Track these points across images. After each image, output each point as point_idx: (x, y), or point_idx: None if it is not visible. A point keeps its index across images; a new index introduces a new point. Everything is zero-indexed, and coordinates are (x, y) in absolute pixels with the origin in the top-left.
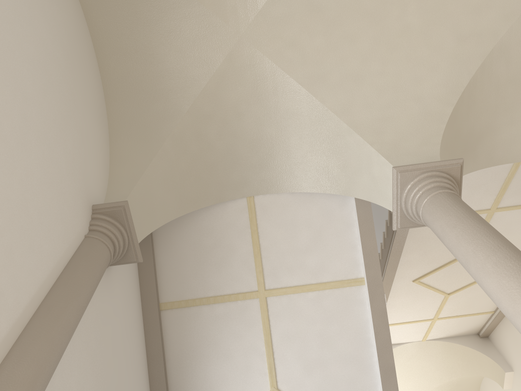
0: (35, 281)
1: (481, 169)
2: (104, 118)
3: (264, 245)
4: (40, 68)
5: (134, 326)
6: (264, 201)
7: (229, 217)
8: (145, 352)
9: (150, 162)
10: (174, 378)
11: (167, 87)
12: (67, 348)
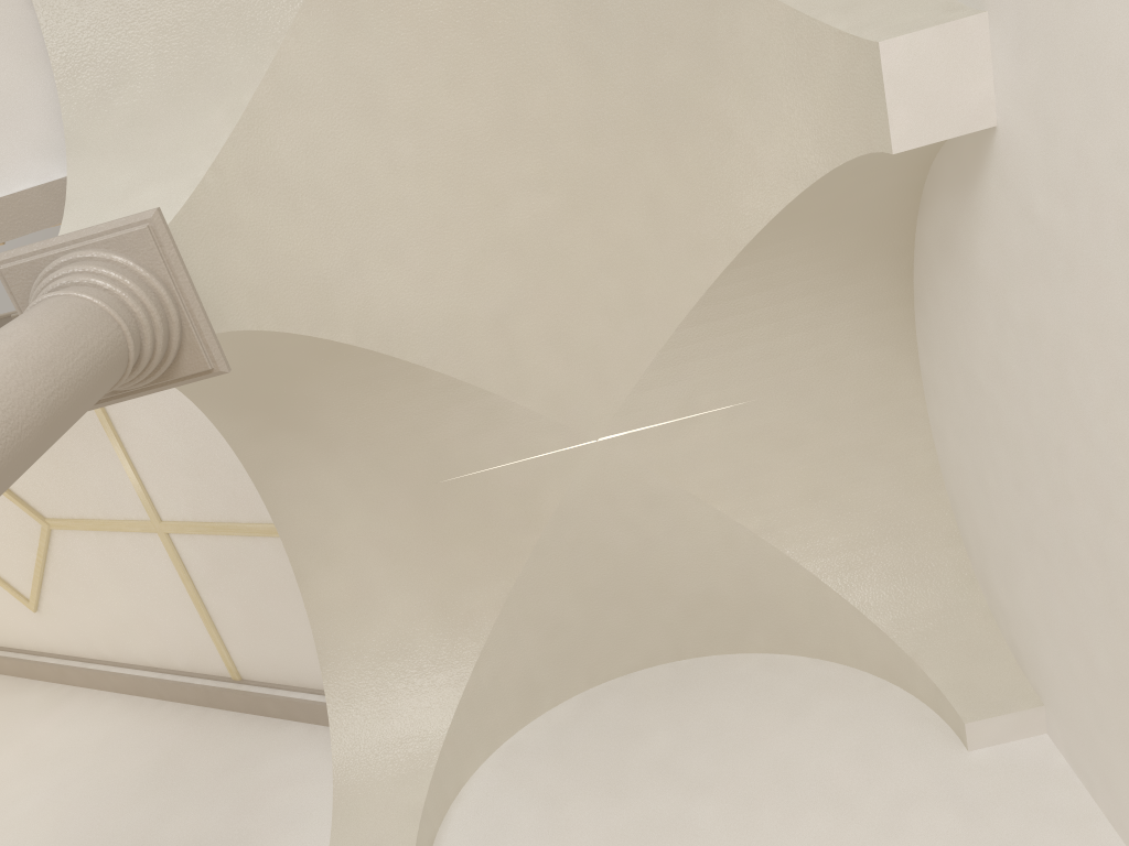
0: None
1: (240, 464)
2: None
3: None
4: None
5: None
6: None
7: None
8: None
9: None
10: None
11: None
12: None
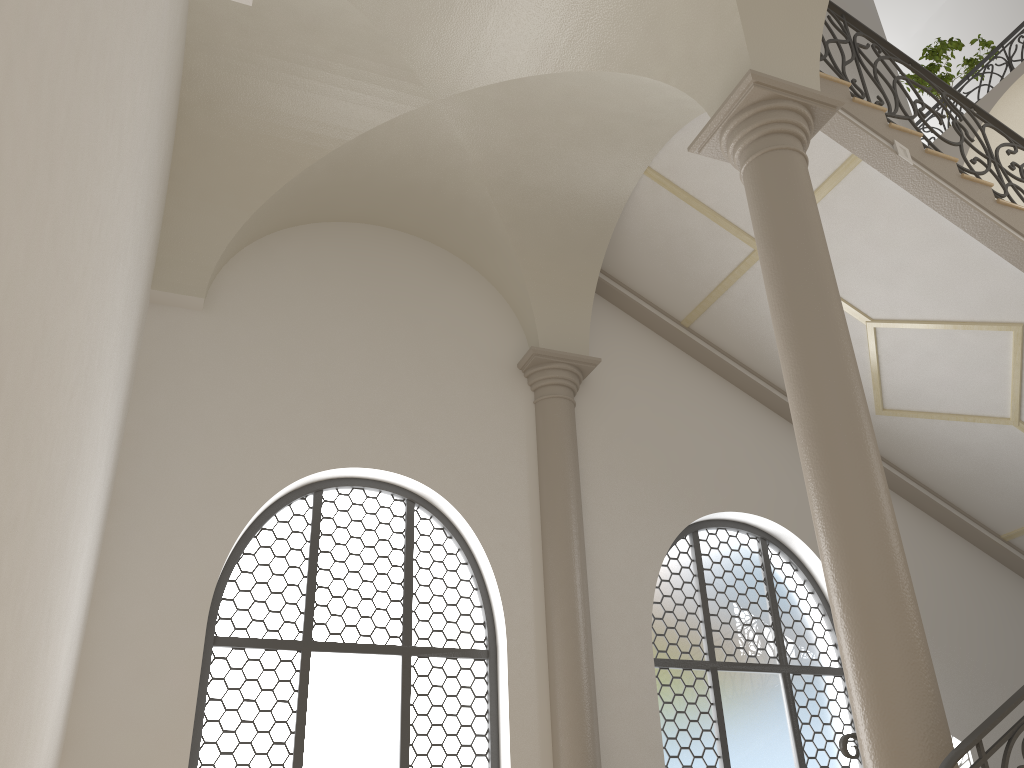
0: (522, 502)
1: None
2: (451, 264)
3: (712, 203)
4: (372, 365)
5: (669, 374)
6: (663, 161)
7: (650, 205)
8: (710, 373)
9: (519, 267)
10: (762, 368)
11: (452, 193)
12: (593, 501)
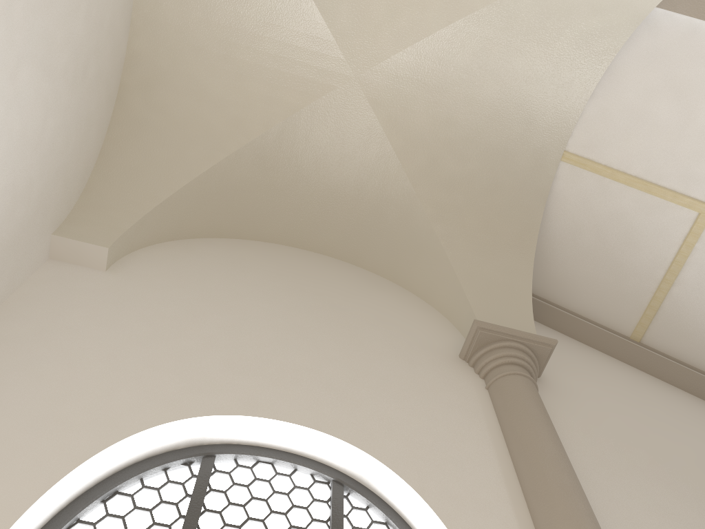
0: (496, 484)
1: None
2: (376, 280)
3: (640, 170)
4: (290, 334)
5: (635, 386)
6: (579, 140)
7: (572, 196)
8: (680, 391)
9: (448, 260)
10: None
11: (374, 193)
12: (595, 495)
